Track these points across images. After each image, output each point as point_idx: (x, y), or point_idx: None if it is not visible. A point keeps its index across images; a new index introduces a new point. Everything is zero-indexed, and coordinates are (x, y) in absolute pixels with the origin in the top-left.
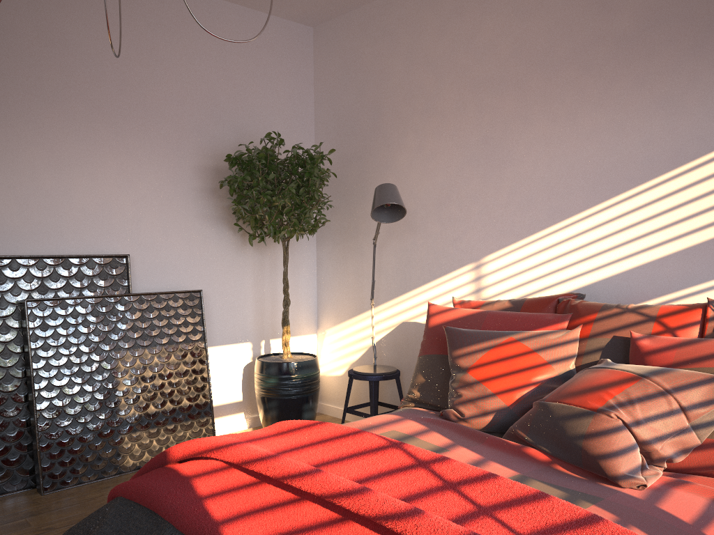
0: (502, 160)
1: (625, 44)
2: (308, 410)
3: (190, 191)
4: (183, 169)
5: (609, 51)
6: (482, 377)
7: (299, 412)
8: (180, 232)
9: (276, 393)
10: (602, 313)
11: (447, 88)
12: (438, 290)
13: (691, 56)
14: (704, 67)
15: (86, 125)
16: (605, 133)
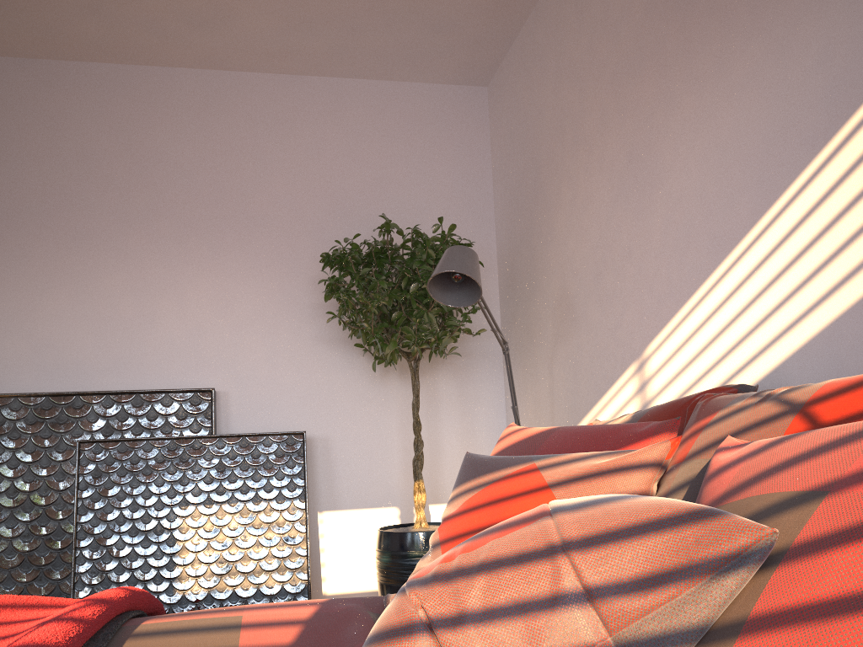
0: (650, 180)
1: None
2: None
3: (306, 309)
4: (297, 283)
5: None
6: (447, 535)
7: None
8: (293, 360)
9: (389, 577)
10: (725, 410)
11: (590, 98)
12: (605, 416)
13: None
14: None
15: (175, 243)
16: (765, 71)
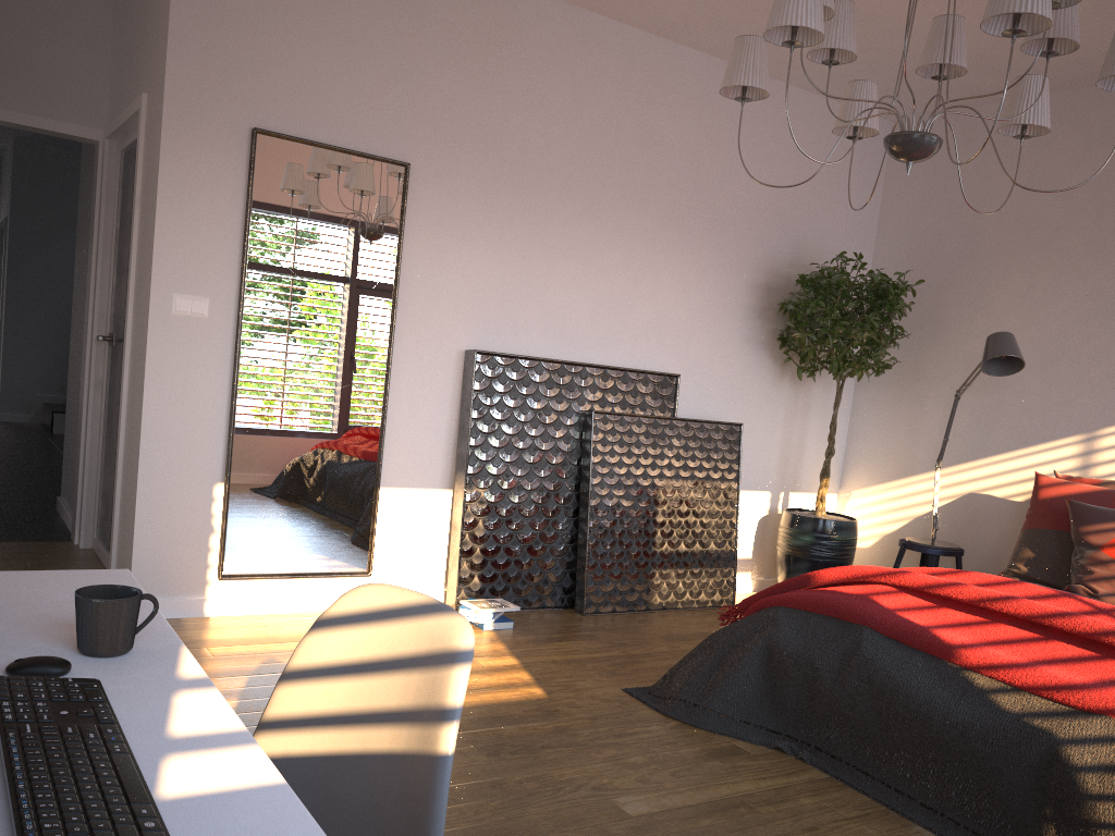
0: None
1: None
2: None
3: (739, 310)
4: (737, 284)
5: None
6: None
7: None
8: (724, 355)
9: (809, 553)
10: None
11: (1079, 223)
12: (1027, 461)
13: None
14: None
15: (659, 228)
16: None
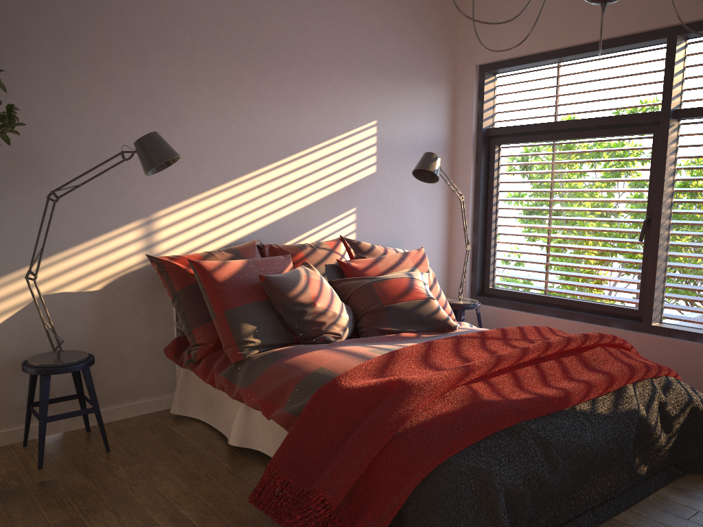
0: (170, 118)
1: (268, 52)
2: None
3: None
4: None
5: (258, 53)
6: (325, 305)
7: None
8: None
9: None
10: (304, 251)
11: (95, 20)
12: (96, 251)
13: (306, 78)
14: (313, 88)
15: None
16: (258, 116)
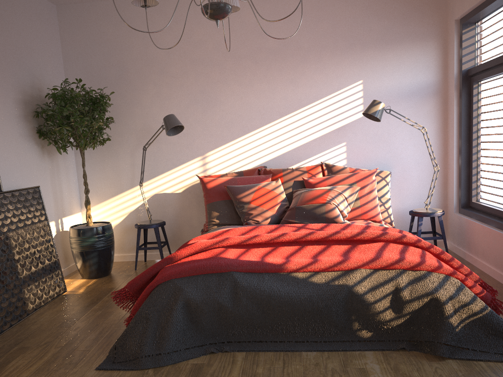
0: (213, 102)
1: (273, 53)
2: (113, 254)
3: (14, 117)
4: (9, 101)
5: (266, 55)
6: (258, 204)
7: (110, 256)
8: (13, 146)
9: (96, 246)
10: (284, 172)
11: (175, 61)
12: (178, 173)
13: (301, 63)
14: (306, 68)
15: None
16: (267, 92)
